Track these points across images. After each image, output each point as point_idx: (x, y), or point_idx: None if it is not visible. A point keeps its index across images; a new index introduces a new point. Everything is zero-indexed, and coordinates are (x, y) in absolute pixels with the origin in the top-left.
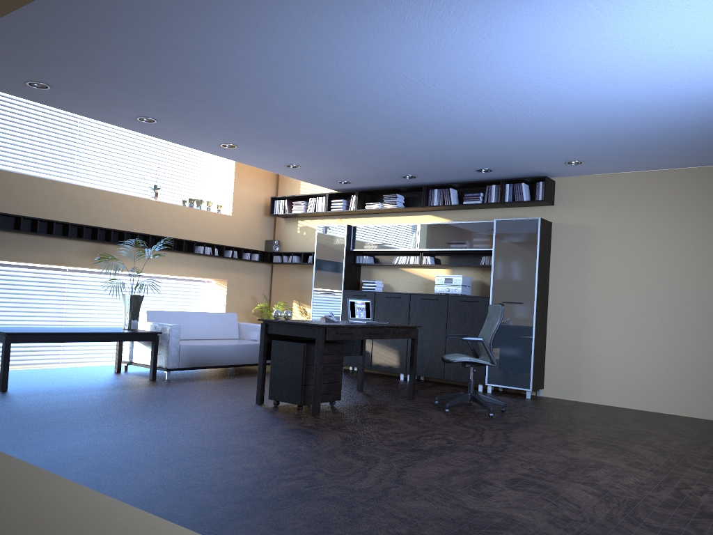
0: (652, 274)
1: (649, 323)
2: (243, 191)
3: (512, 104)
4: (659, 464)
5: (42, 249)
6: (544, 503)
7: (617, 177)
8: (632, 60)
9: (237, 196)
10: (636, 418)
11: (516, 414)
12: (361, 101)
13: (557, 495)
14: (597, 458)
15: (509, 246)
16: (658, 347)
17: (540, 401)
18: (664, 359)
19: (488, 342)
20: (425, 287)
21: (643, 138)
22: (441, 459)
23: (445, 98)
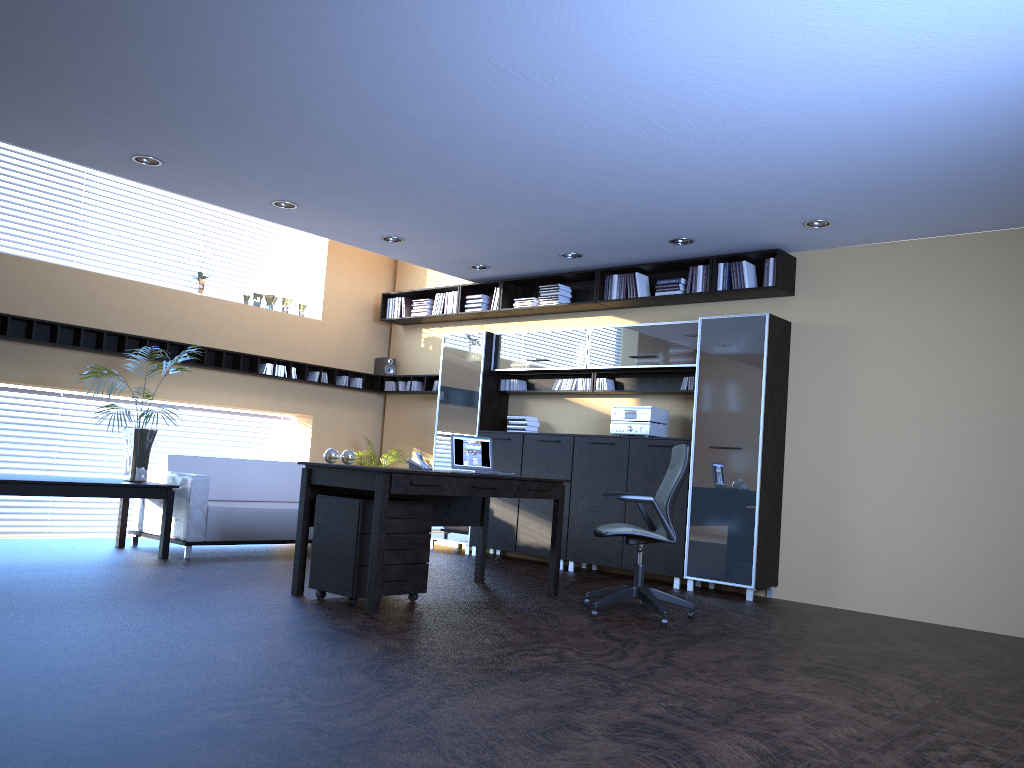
0: (949, 402)
1: (944, 481)
2: (340, 285)
3: (682, 114)
4: (911, 707)
5: (17, 361)
6: (652, 765)
7: (893, 248)
8: (851, 17)
9: (331, 291)
10: (916, 634)
11: (712, 623)
12: (444, 115)
13: (687, 753)
14: (806, 693)
15: (721, 359)
16: (958, 521)
17: (767, 605)
18: (969, 540)
19: (663, 504)
20: (600, 426)
21: (915, 173)
22: (523, 686)
23: (573, 105)
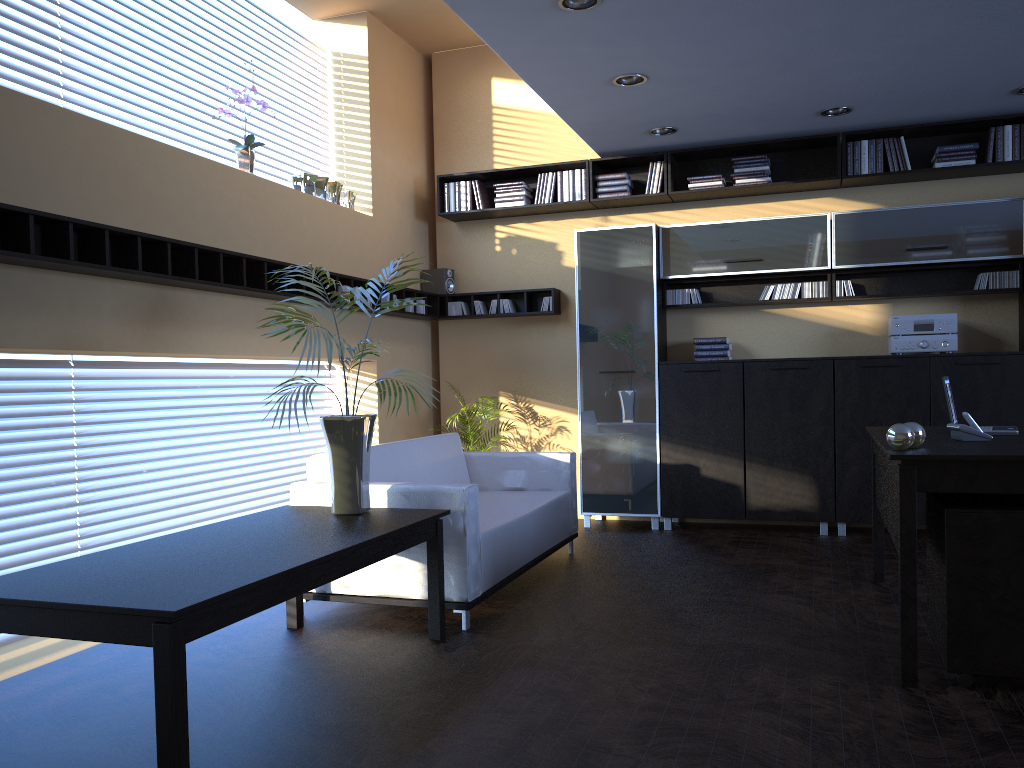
0: None
1: None
2: (384, 164)
3: None
4: None
5: (31, 305)
6: None
7: None
8: None
9: (377, 172)
10: None
11: None
12: None
13: None
14: None
15: None
16: None
17: None
18: None
19: None
20: (828, 343)
21: None
22: None
23: None
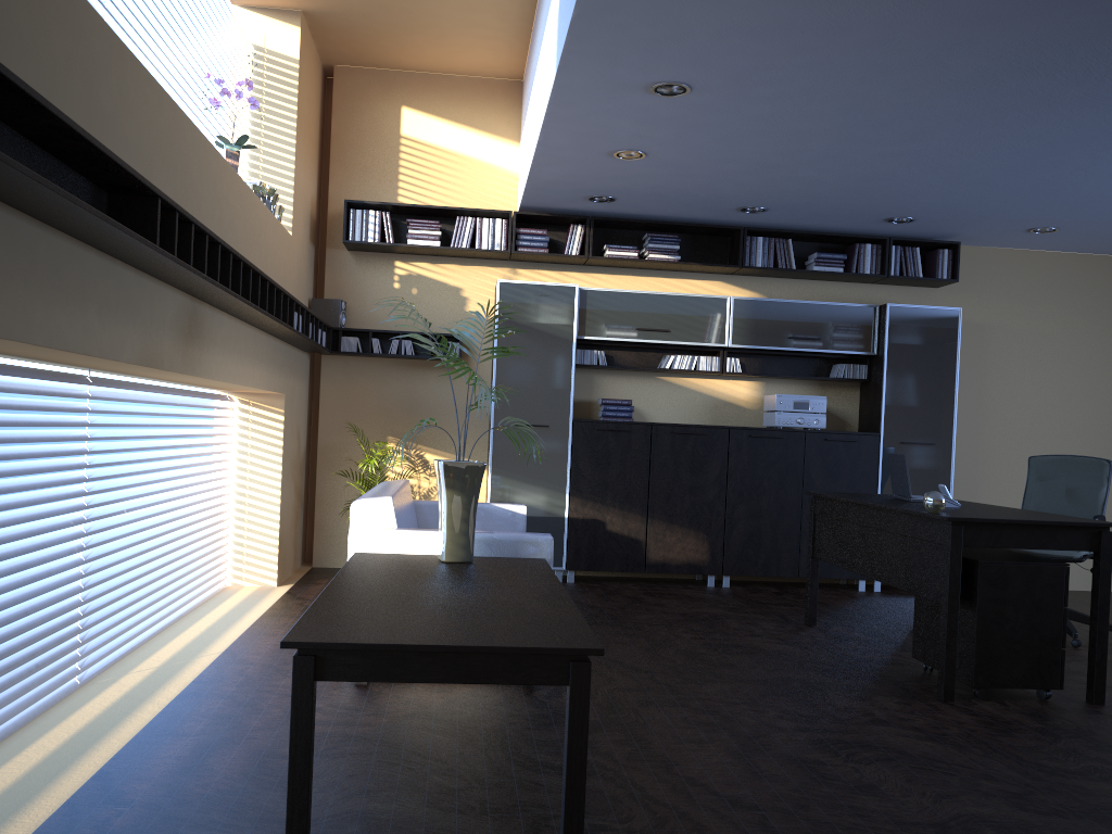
0: (1069, 400)
1: None
2: (300, 179)
3: None
4: None
5: (131, 313)
6: None
7: (1027, 256)
8: None
9: (296, 188)
10: None
11: None
12: None
13: None
14: None
15: (912, 350)
16: None
17: None
18: None
19: None
20: (712, 413)
21: None
22: None
23: None
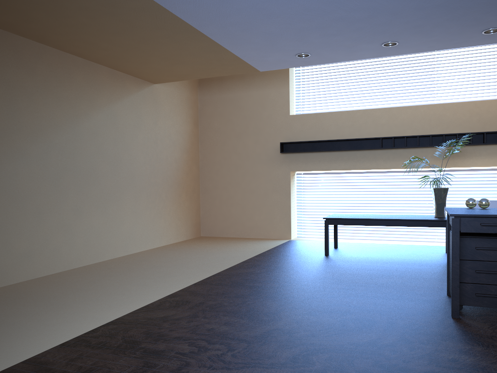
0: None
1: None
2: None
3: None
4: None
5: (403, 158)
6: None
7: None
8: None
9: None
10: None
11: None
12: None
13: None
14: None
15: None
16: None
17: None
18: None
19: None
20: None
21: None
22: None
23: None
